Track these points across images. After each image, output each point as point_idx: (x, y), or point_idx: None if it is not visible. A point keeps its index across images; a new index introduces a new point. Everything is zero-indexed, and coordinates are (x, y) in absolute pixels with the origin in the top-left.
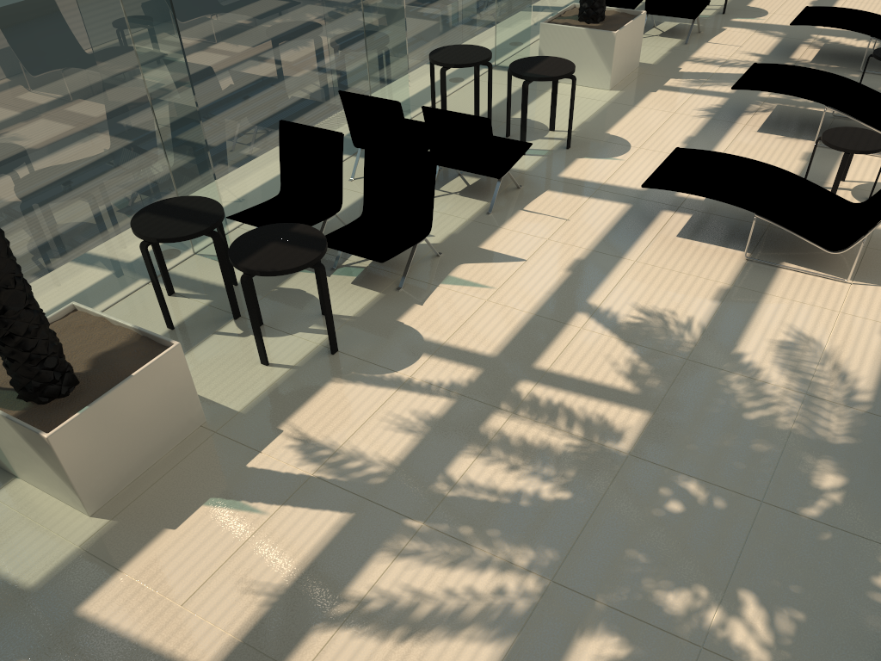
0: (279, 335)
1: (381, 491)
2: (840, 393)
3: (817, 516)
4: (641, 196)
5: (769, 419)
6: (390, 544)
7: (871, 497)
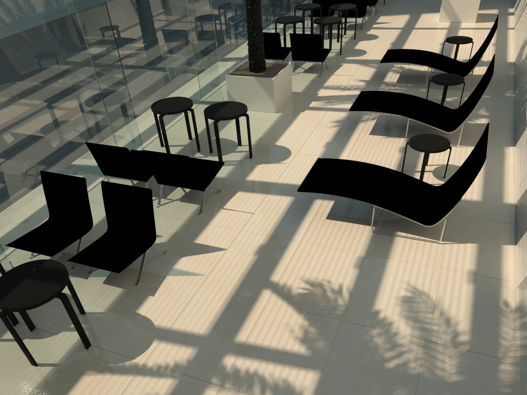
0: (47, 336)
1: None
2: (448, 336)
3: None
4: None
5: (403, 366)
6: None
7: None
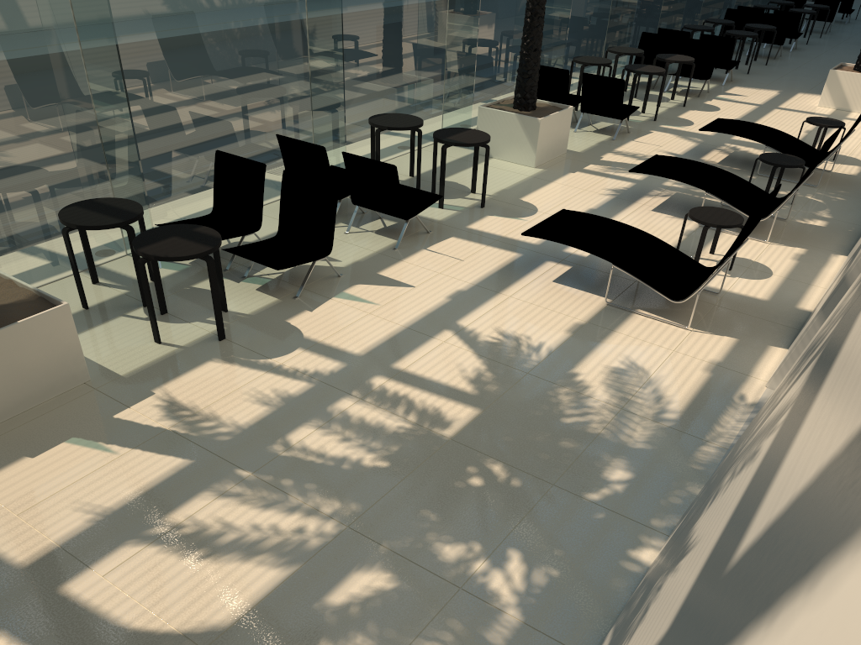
0: (178, 322)
1: (224, 446)
2: (652, 411)
3: (597, 500)
4: (532, 249)
5: (582, 424)
6: (217, 486)
7: (650, 491)
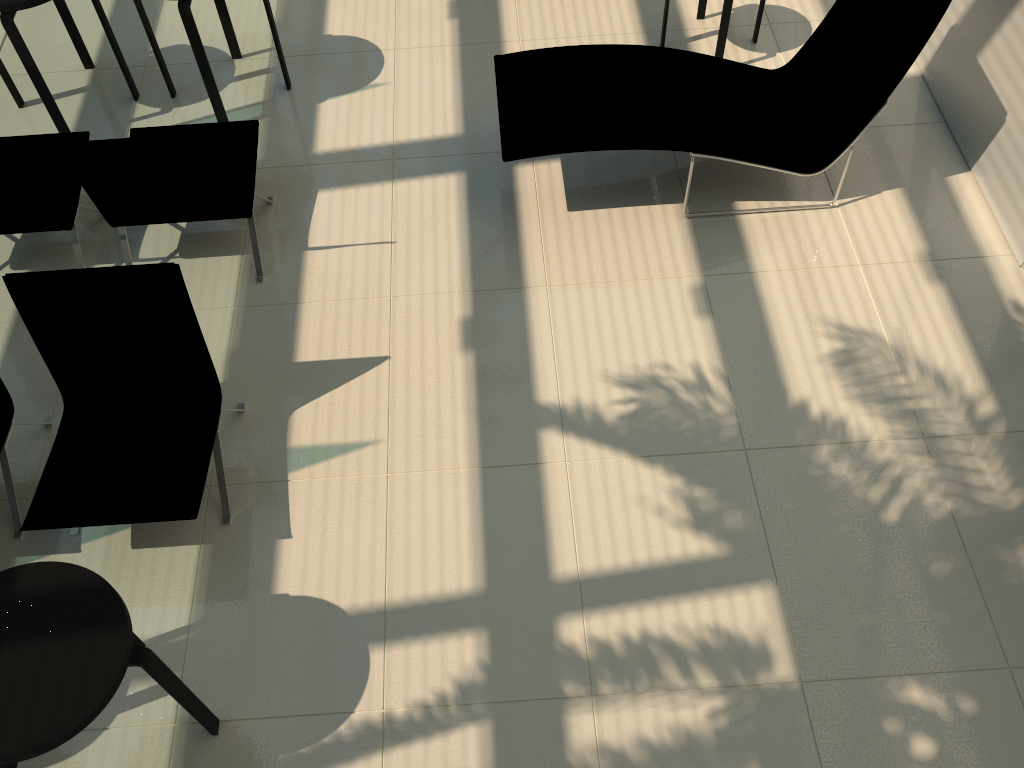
0: (83, 742)
1: None
2: (959, 414)
3: None
4: (466, 149)
5: (916, 509)
6: None
7: None
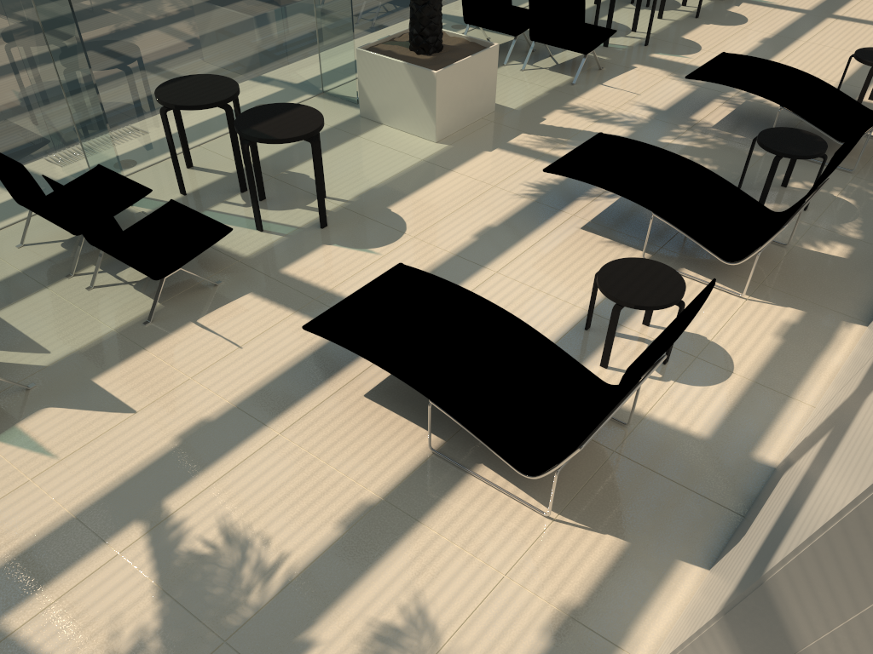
0: None
1: None
2: None
3: None
4: None
5: None
6: None
7: None
